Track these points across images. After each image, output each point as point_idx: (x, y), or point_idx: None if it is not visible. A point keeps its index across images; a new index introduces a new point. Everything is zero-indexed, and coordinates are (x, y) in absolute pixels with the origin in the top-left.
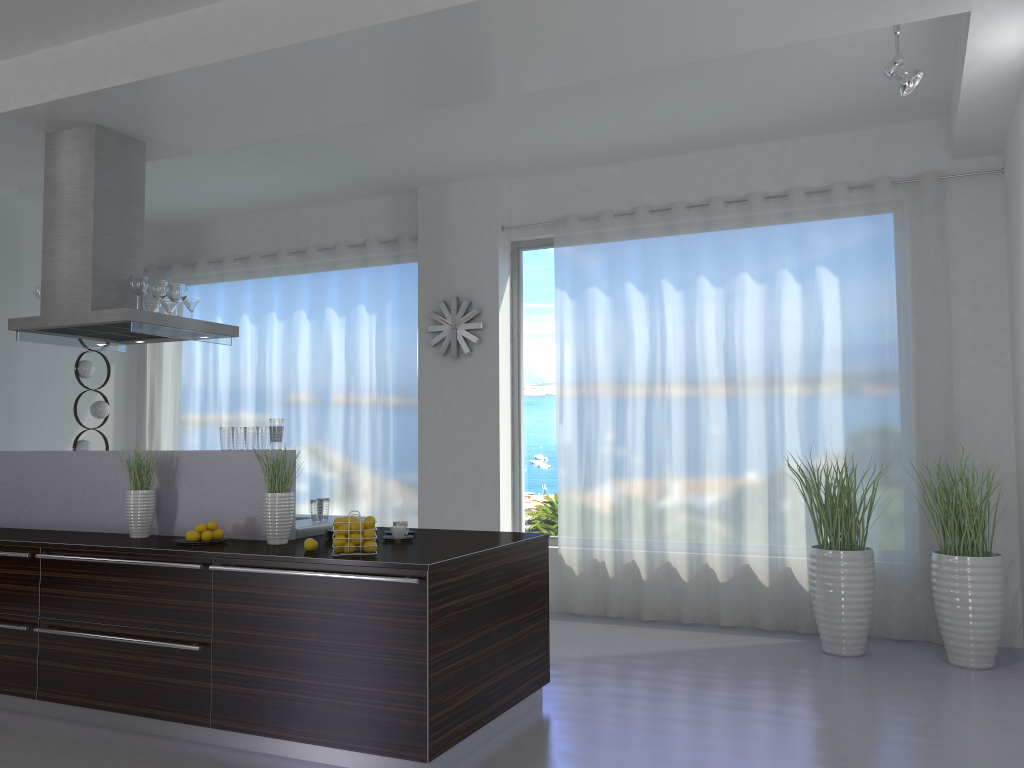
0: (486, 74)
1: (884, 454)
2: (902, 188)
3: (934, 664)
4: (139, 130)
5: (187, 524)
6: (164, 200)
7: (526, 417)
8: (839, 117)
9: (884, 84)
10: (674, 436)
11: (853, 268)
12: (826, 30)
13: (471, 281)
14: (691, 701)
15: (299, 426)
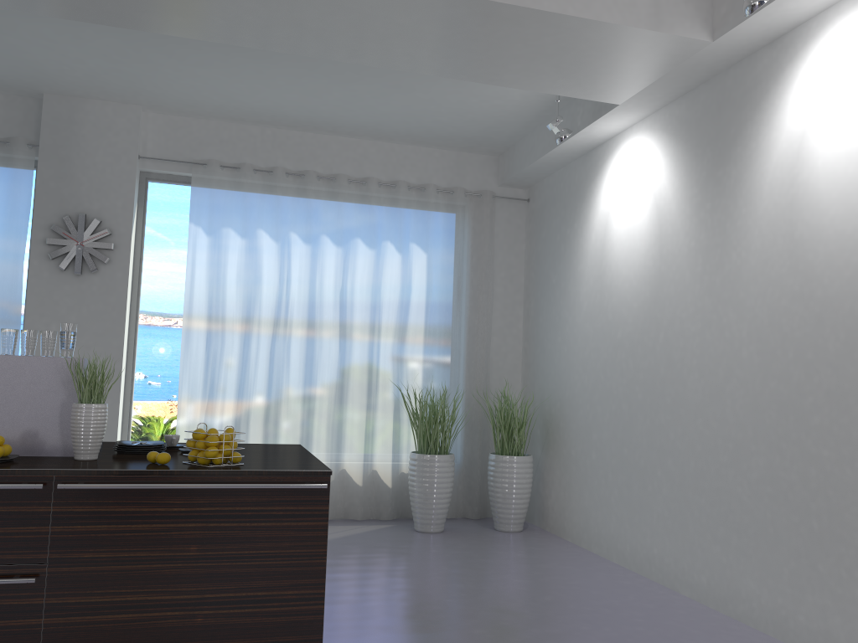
0: (299, 32)
1: (448, 385)
2: (469, 198)
3: (490, 532)
4: None
5: None
6: None
7: (142, 339)
8: (443, 138)
9: (491, 125)
10: (293, 364)
11: (436, 249)
12: (545, 88)
13: (102, 201)
14: (394, 576)
15: None
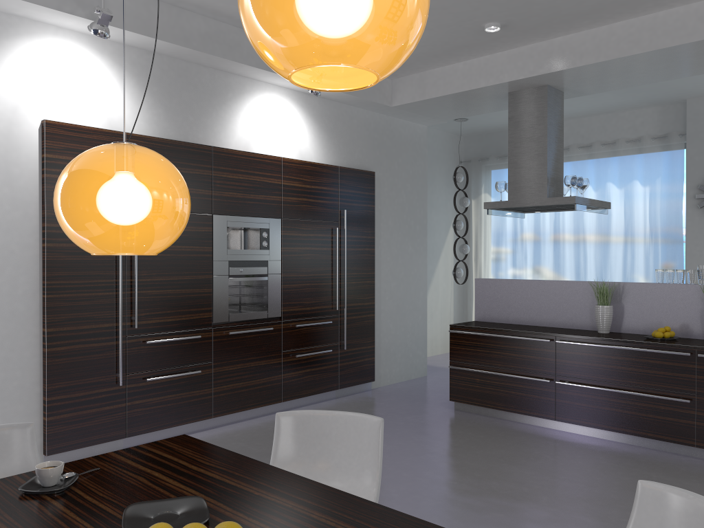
0: None
1: None
2: None
3: None
4: (569, 86)
5: (631, 326)
6: (500, 118)
7: None
8: None
9: None
10: None
11: None
12: None
13: None
14: None
15: (585, 259)
